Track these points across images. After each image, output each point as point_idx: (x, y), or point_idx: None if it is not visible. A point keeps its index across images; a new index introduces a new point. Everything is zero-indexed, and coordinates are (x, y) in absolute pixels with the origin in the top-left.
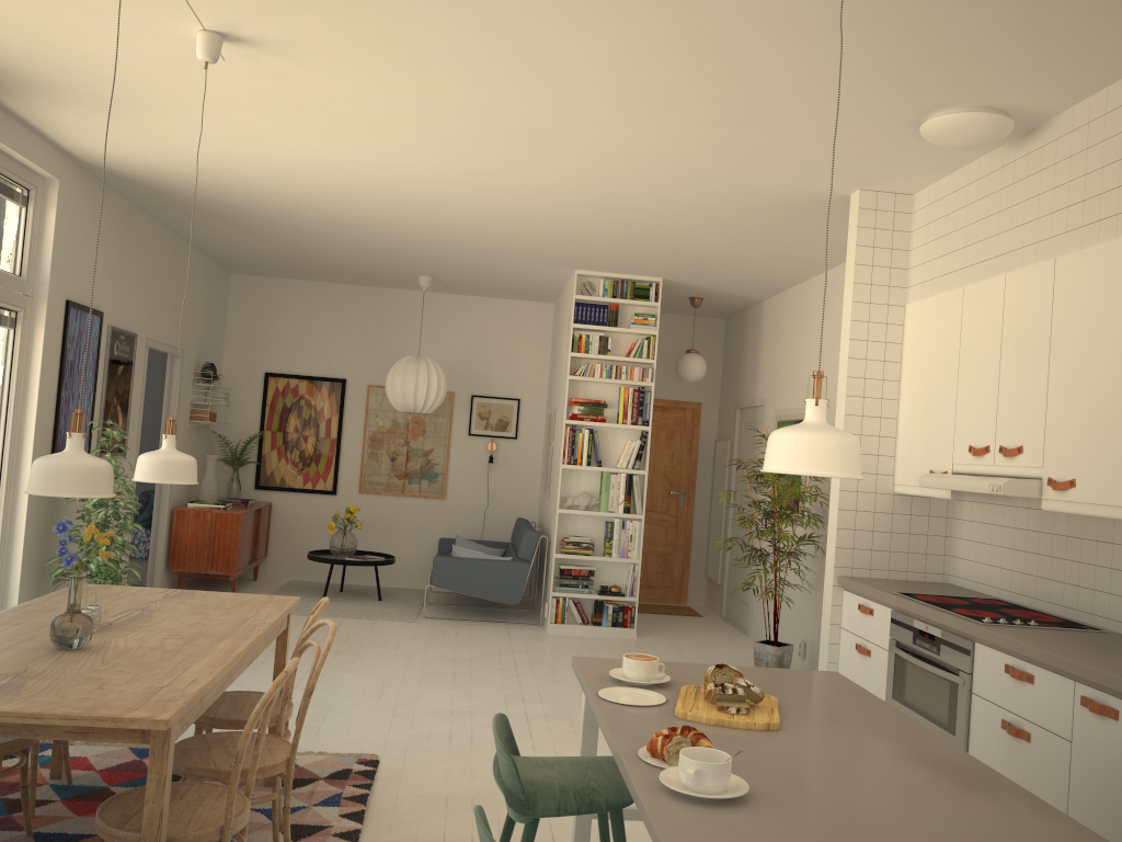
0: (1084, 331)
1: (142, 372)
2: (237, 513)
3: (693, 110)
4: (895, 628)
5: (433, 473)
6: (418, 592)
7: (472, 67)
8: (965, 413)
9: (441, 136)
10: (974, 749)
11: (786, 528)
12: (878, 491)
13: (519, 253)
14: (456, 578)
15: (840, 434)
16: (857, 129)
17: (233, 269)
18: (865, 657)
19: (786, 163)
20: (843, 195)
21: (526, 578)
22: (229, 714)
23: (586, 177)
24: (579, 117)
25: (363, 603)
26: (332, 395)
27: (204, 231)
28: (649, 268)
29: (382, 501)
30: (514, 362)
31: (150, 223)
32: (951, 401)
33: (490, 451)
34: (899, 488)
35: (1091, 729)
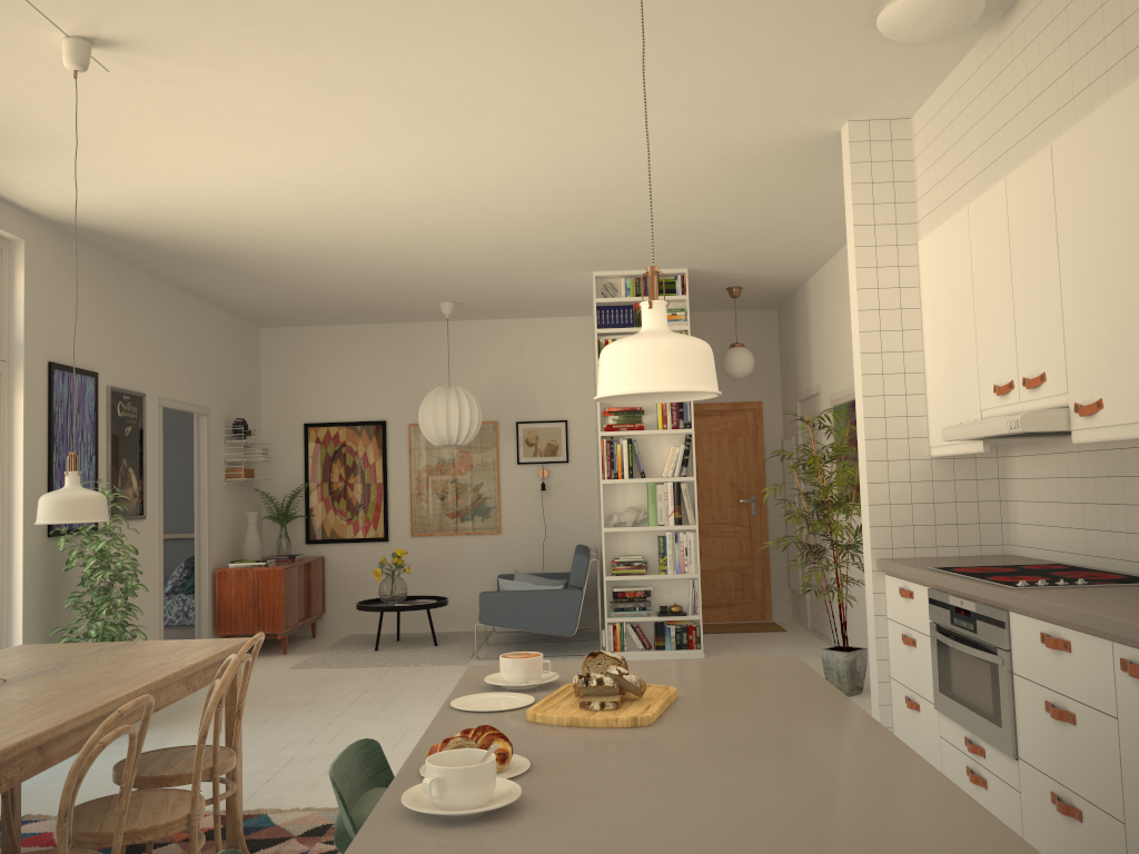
0: (1089, 220)
1: (158, 432)
2: (278, 569)
3: (616, 47)
4: (933, 609)
5: (485, 507)
6: (479, 634)
7: (358, 33)
8: (986, 349)
9: (372, 128)
10: (1023, 741)
11: (853, 522)
12: (912, 457)
13: (526, 261)
14: (505, 613)
15: (675, 337)
16: (810, 41)
17: (260, 322)
18: (911, 648)
19: (751, 101)
20: (833, 132)
21: (579, 606)
22: (156, 771)
23: (547, 154)
24: (501, 79)
25: (416, 650)
26: (373, 438)
27: (208, 283)
28: (667, 258)
29: (436, 543)
30: (556, 382)
31: (149, 280)
32: (971, 339)
33: (541, 478)
34: (934, 450)
35: (1136, 699)
